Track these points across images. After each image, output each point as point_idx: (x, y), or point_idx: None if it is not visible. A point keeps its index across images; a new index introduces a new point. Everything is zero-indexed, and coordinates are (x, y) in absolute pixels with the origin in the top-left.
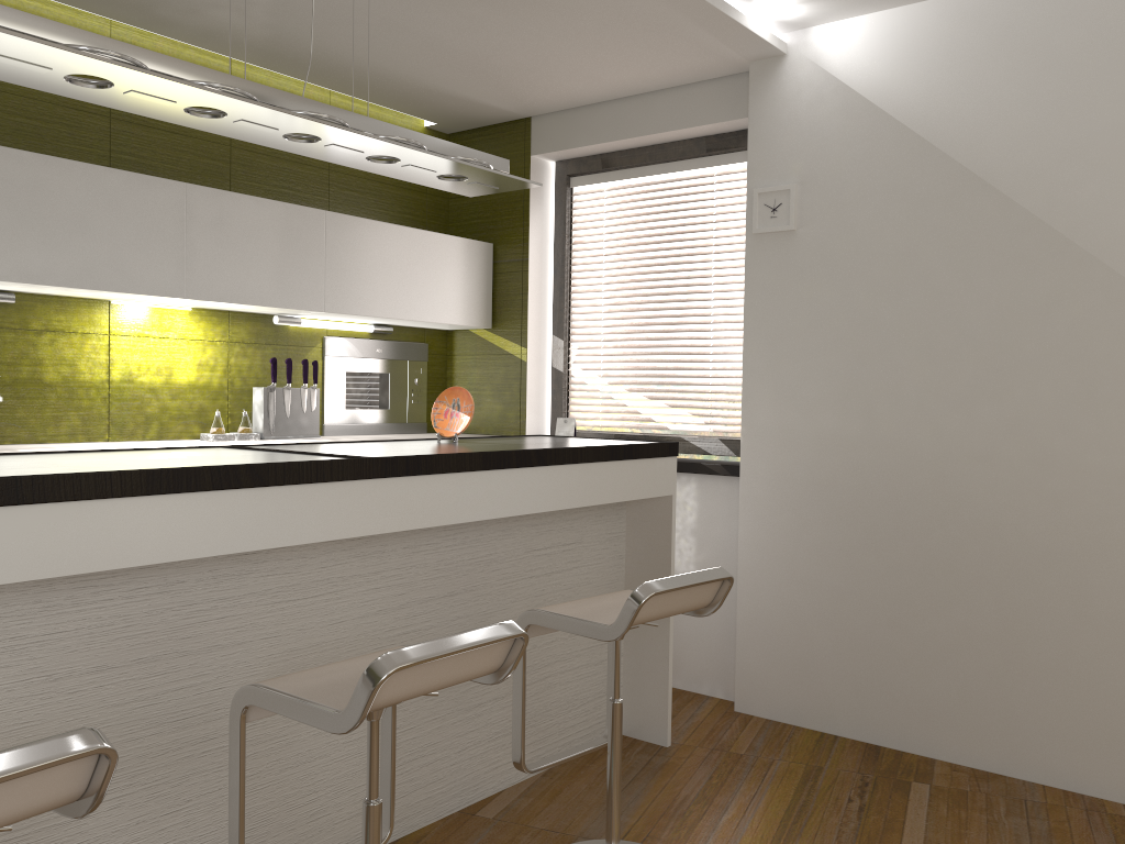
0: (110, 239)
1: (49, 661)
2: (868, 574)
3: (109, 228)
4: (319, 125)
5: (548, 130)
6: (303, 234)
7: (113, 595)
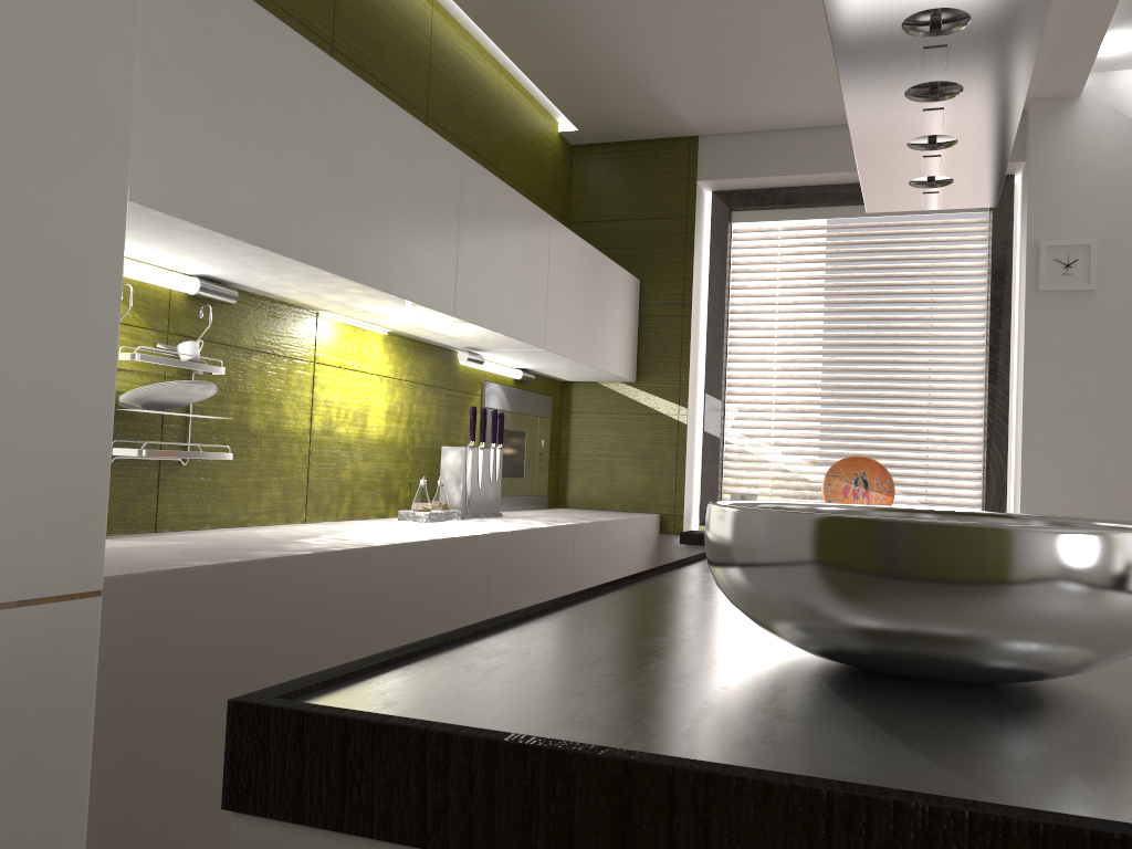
0: (402, 218)
1: None
2: None
3: (402, 201)
4: (1018, 73)
5: (724, 153)
6: (536, 244)
7: None
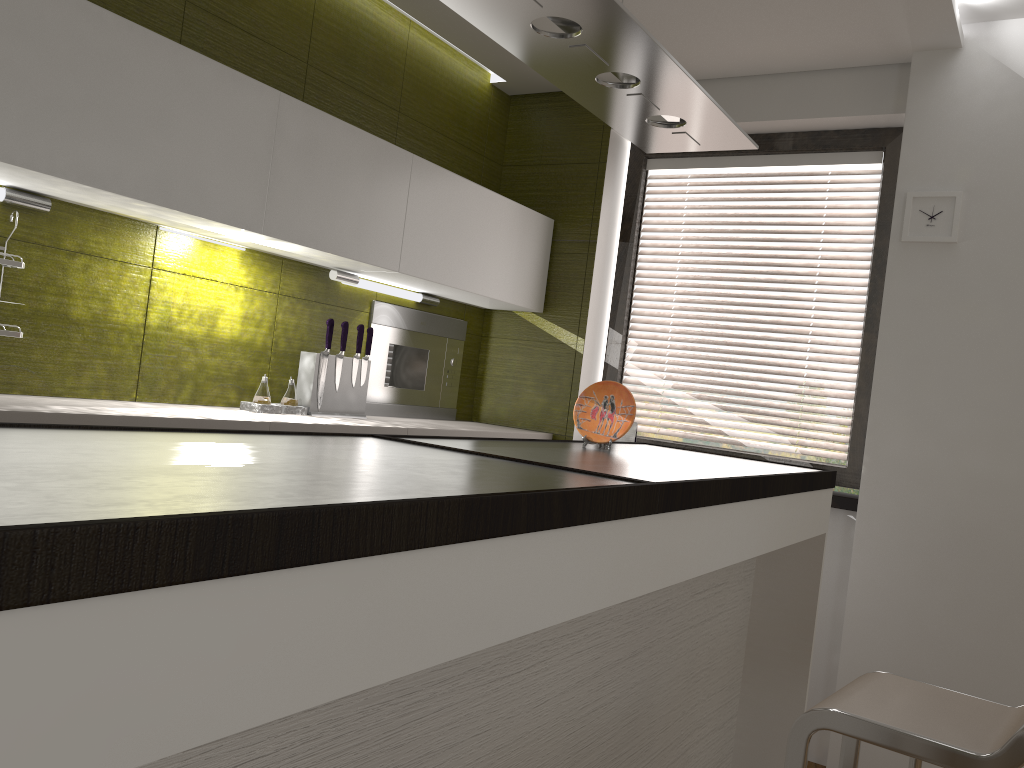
0: (190, 144)
1: None
2: (1018, 640)
3: (191, 130)
4: (608, 7)
5: None
6: (389, 177)
7: None
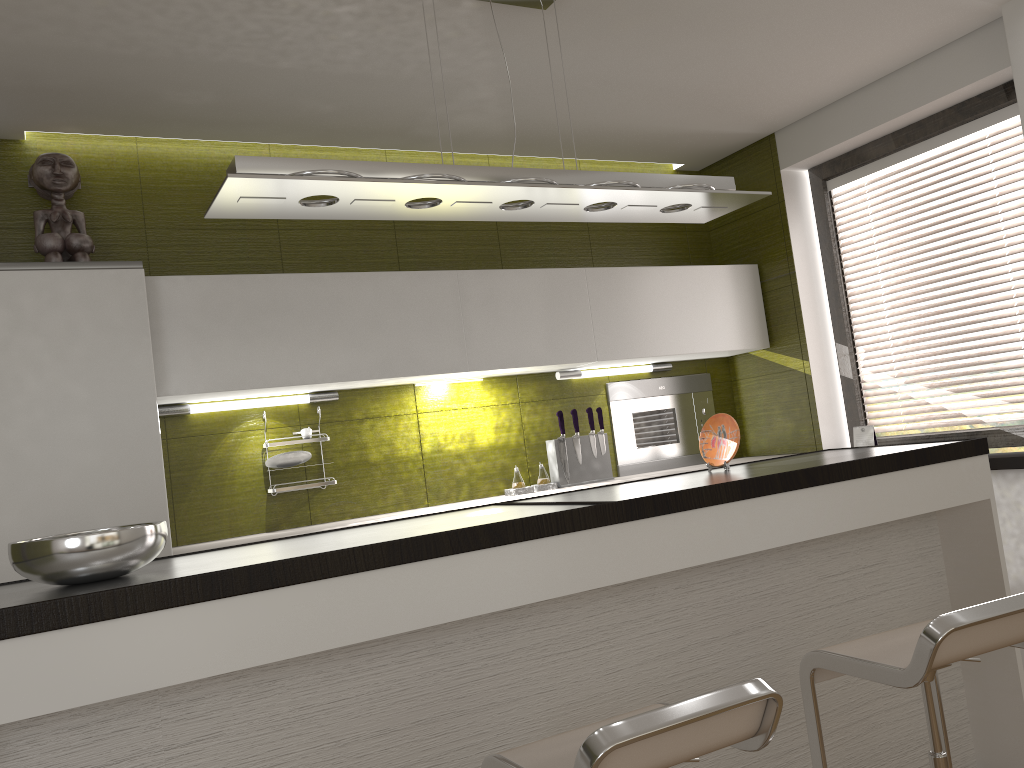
0: (399, 331)
1: (336, 727)
2: None
3: (397, 322)
4: (524, 189)
5: (793, 140)
6: (567, 293)
7: (386, 660)
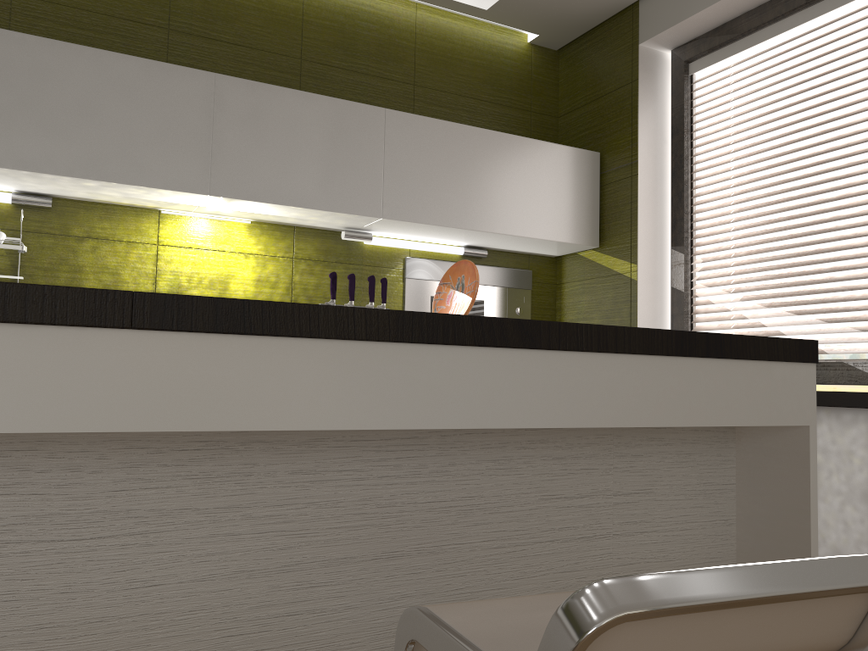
0: (122, 128)
1: None
2: None
3: (121, 116)
4: None
5: (657, 9)
6: (357, 133)
7: None
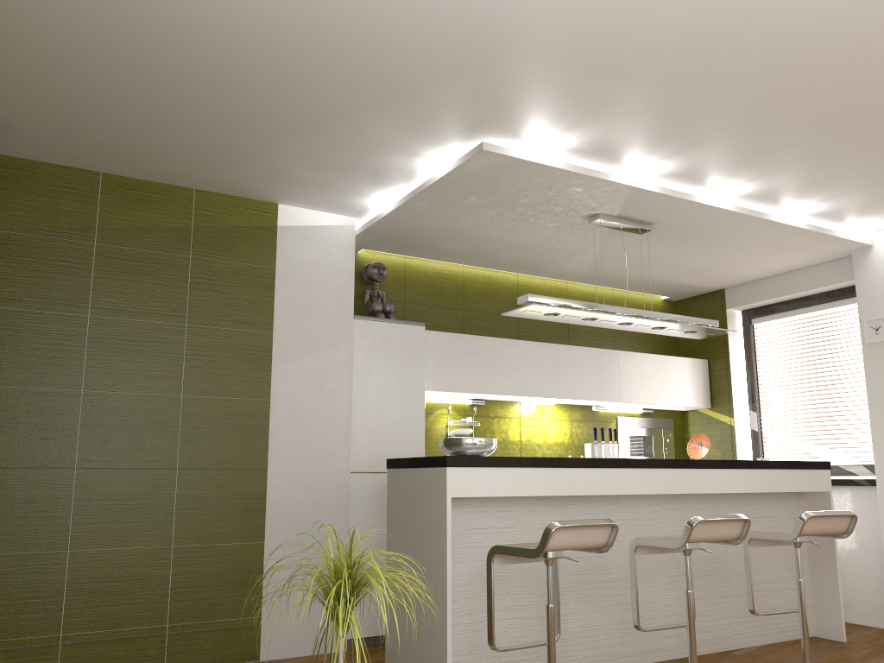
0: (526, 372)
1: None
2: None
3: (526, 367)
4: (634, 319)
5: (735, 294)
6: (608, 363)
7: (571, 512)
